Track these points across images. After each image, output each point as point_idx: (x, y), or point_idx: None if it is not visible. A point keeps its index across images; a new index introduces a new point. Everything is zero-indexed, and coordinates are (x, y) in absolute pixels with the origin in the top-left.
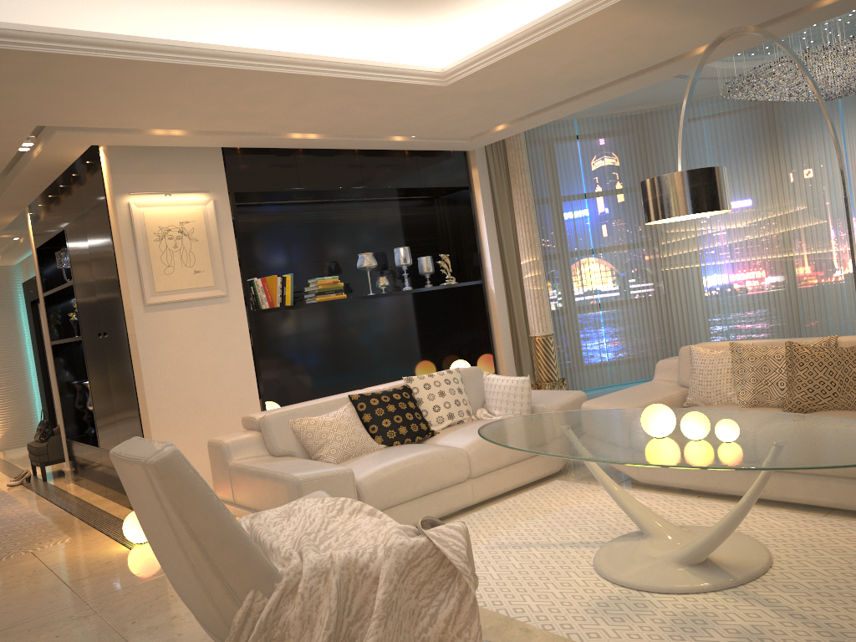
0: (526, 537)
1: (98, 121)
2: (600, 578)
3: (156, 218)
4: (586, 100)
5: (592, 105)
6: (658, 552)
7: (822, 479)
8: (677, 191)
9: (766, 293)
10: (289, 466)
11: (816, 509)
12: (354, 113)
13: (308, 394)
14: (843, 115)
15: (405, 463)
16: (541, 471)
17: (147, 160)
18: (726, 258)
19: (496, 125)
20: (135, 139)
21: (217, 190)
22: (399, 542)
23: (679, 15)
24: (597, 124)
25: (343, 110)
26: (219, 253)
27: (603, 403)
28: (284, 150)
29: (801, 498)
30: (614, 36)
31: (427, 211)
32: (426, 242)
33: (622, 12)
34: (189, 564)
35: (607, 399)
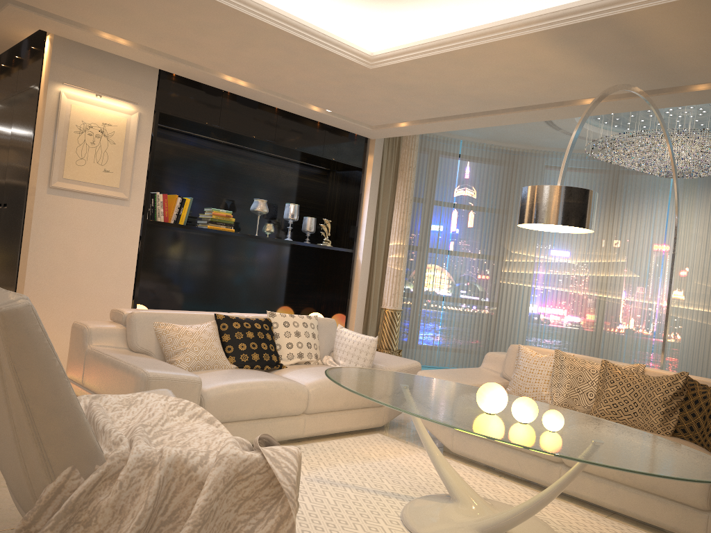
0: (343, 477)
1: (51, 6)
2: (405, 530)
3: (82, 113)
4: (480, 120)
5: (483, 126)
6: (461, 517)
7: (613, 484)
8: (554, 202)
9: (578, 322)
10: (143, 362)
11: (599, 509)
12: (285, 71)
13: (178, 308)
14: (671, 195)
15: (250, 385)
16: (367, 423)
17: (88, 60)
18: (553, 286)
19: (400, 121)
20: (82, 36)
21: (145, 105)
22: (234, 452)
23: (583, 61)
24: (478, 150)
25: (276, 65)
26: (131, 161)
27: (436, 375)
28: (214, 89)
29: (590, 497)
30: (525, 64)
31: (322, 180)
32: (314, 206)
33: (539, 42)
34: (11, 425)
35: (440, 373)
